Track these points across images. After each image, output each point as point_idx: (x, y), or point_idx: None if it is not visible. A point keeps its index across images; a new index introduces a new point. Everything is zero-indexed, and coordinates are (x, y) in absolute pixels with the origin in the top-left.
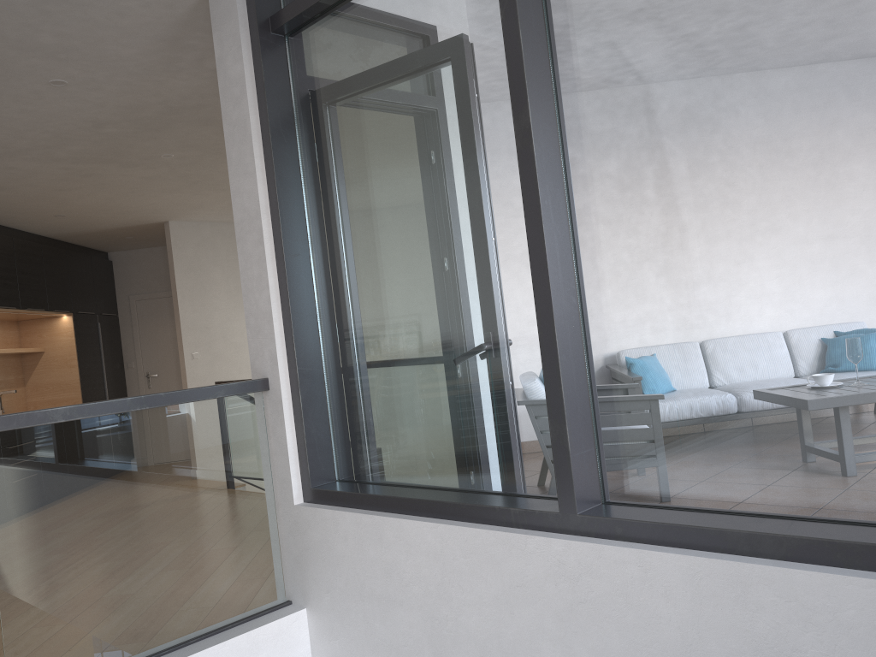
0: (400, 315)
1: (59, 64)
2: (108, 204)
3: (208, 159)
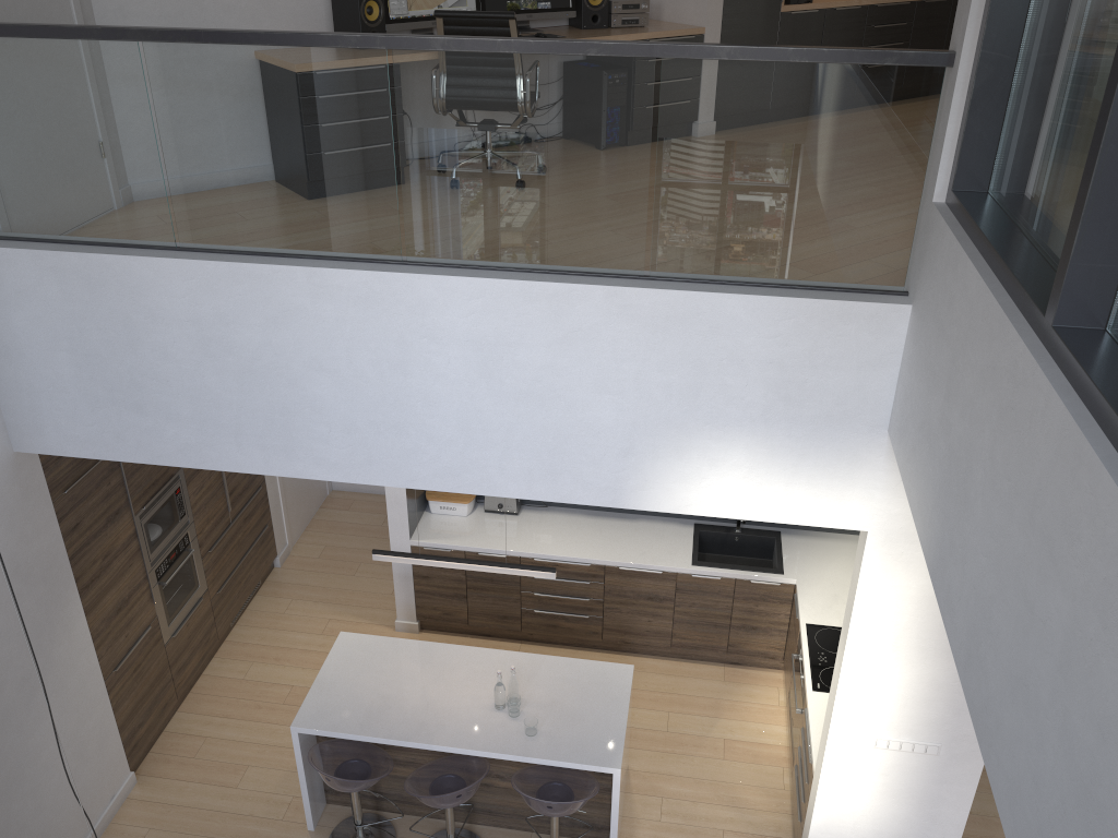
0: (1077, 20)
1: None
2: None
3: None
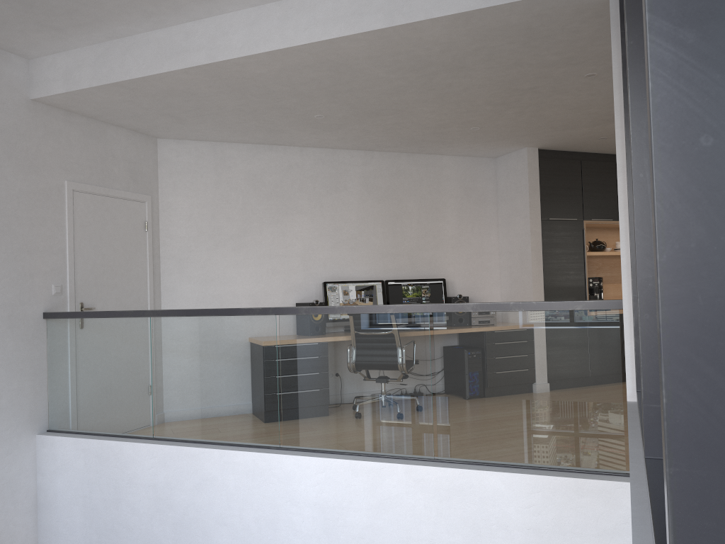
0: None
1: (577, 66)
2: None
3: None
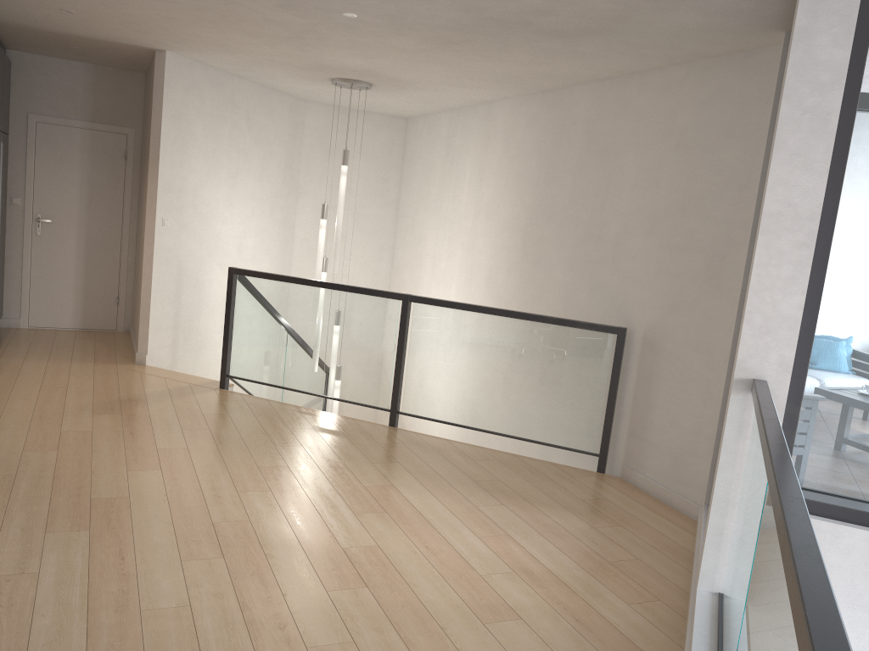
0: None
1: None
2: (152, 21)
3: (373, 29)
